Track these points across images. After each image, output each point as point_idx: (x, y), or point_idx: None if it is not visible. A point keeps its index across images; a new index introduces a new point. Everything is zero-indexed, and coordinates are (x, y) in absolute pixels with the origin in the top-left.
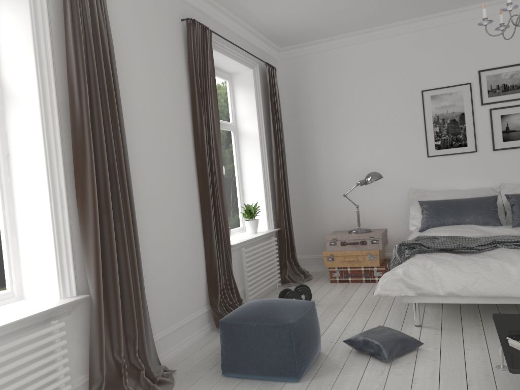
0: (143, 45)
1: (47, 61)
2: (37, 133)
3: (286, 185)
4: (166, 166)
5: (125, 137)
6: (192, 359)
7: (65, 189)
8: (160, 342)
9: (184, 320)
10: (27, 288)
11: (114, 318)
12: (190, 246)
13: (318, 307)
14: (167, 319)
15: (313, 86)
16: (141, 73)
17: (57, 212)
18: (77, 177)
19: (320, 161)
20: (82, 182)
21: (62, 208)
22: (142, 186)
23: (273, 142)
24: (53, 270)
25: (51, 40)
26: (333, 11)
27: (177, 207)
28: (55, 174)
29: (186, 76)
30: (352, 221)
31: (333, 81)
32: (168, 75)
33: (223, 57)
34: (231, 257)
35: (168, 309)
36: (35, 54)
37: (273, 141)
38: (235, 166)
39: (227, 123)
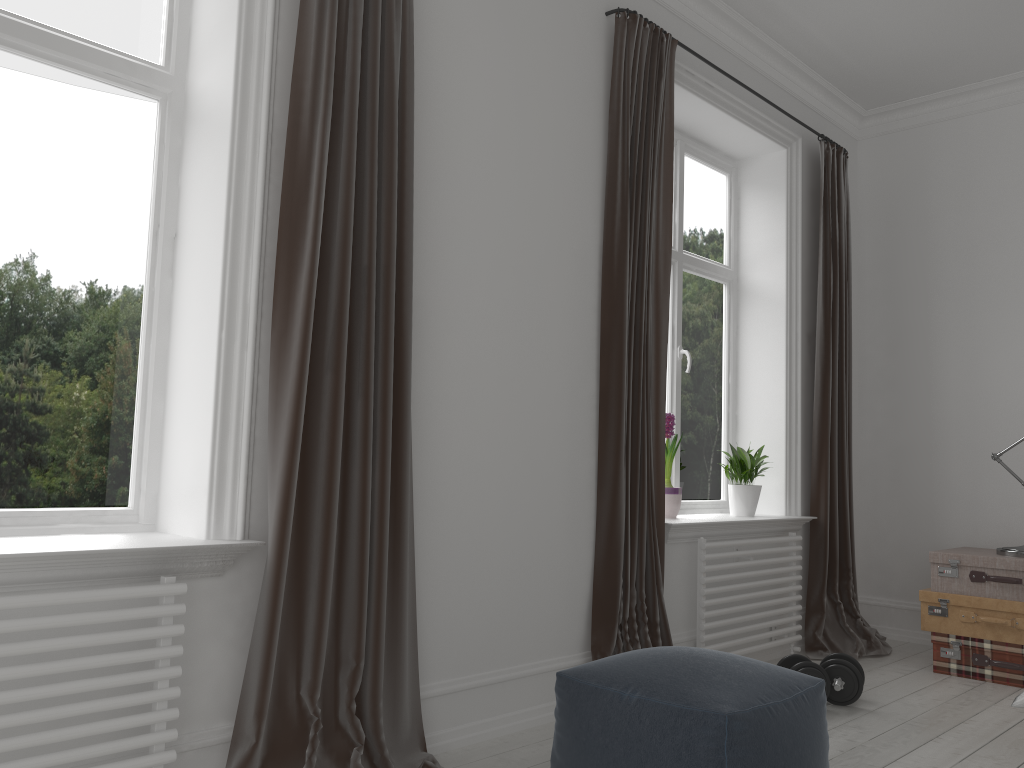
0: (500, 49)
1: (261, 44)
2: (220, 187)
3: (843, 419)
4: (520, 312)
5: (411, 222)
6: (507, 759)
7: (254, 307)
8: (444, 700)
9: (517, 668)
10: (164, 509)
11: (312, 607)
12: (558, 501)
13: (873, 719)
14: (472, 653)
15: (939, 196)
16: (487, 106)
17: (230, 353)
18: (280, 283)
19: (943, 373)
20: (288, 295)
21: (242, 346)
22: (452, 343)
23: (820, 314)
24: (204, 475)
25: (276, 4)
26: (997, 0)
27: (536, 407)
28: (240, 273)
29: (601, 132)
30: (1015, 529)
31: (993, 183)
32: (556, 122)
33: (711, 111)
34: (663, 550)
35: (478, 630)
36: (239, 28)
37: (820, 312)
38: (725, 363)
39: (714, 263)
